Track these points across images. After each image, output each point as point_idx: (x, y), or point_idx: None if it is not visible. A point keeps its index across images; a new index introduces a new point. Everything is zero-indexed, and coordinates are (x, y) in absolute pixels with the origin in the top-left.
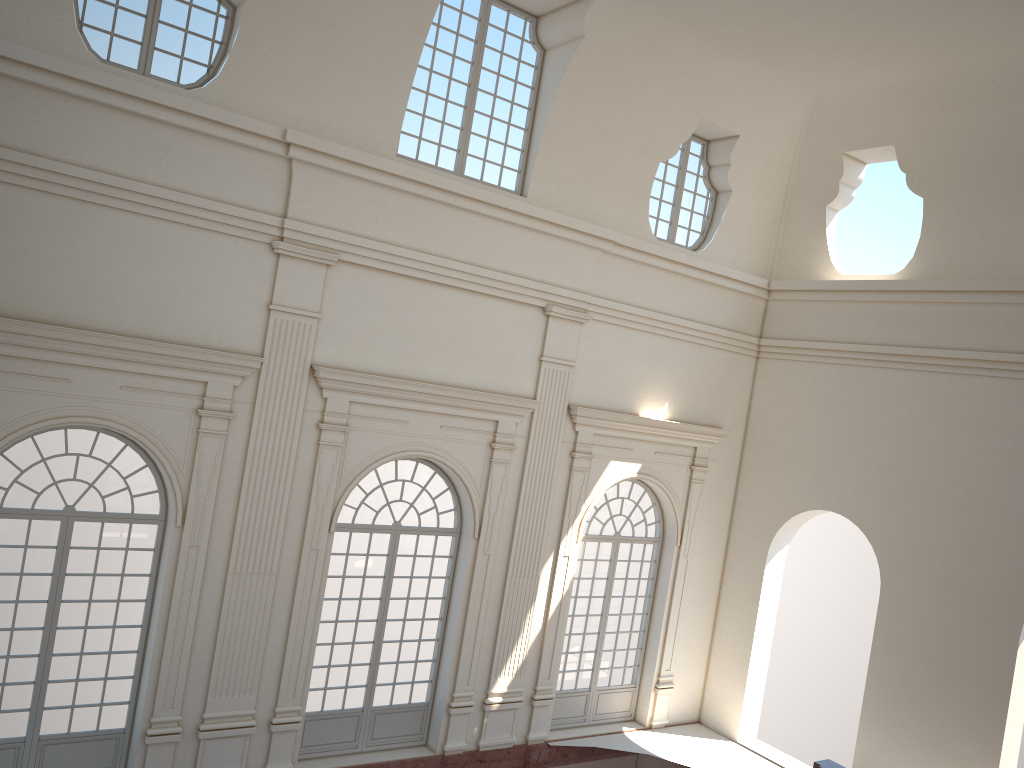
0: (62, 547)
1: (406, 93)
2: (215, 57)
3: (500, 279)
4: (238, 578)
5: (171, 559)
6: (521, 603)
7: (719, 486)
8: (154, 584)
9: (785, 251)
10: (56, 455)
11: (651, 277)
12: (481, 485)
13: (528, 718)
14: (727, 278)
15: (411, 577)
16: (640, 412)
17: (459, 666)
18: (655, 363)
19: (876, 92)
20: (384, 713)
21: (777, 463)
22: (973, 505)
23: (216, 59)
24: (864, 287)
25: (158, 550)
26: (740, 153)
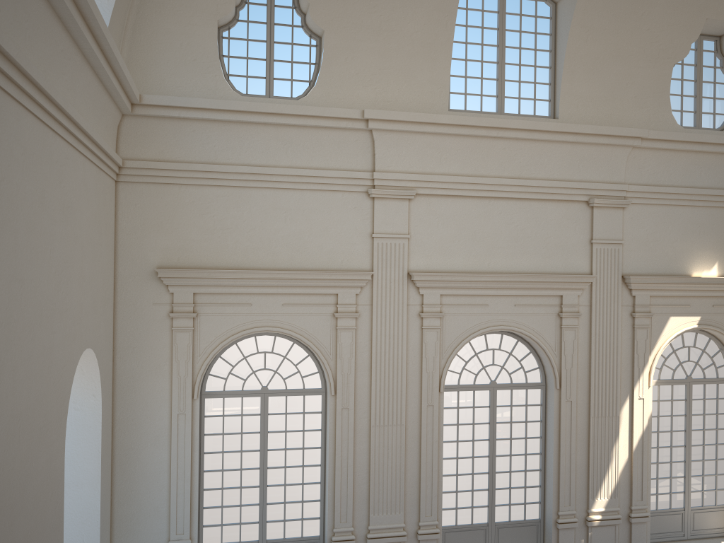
0: (263, 414)
1: (448, 63)
2: (312, 74)
3: (545, 185)
4: (378, 429)
5: (331, 418)
6: (606, 439)
7: None
8: (324, 436)
9: None
10: (251, 354)
11: (682, 160)
12: (556, 347)
13: (628, 532)
14: None
15: (510, 422)
16: (691, 273)
17: (559, 490)
18: (699, 230)
19: None
20: (505, 527)
21: None
22: None
23: (313, 75)
24: None
25: (323, 412)
26: None
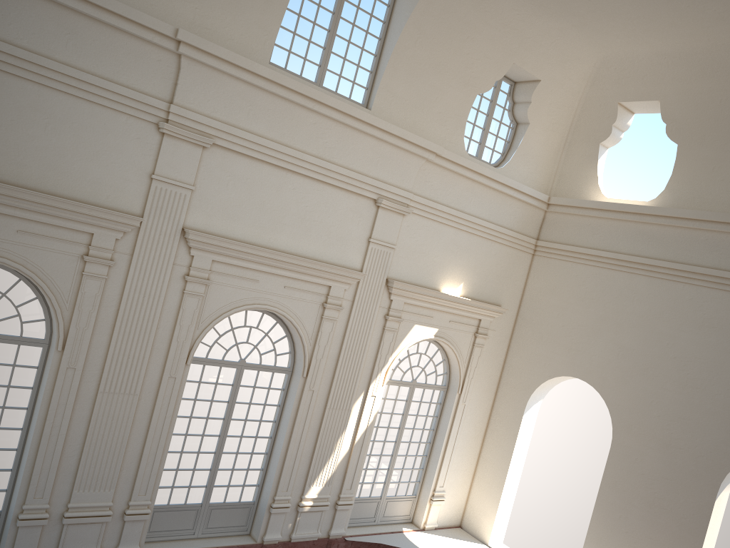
0: None
1: (282, 12)
2: None
3: (343, 173)
4: (107, 396)
5: (51, 377)
6: (335, 430)
7: (494, 350)
8: (35, 396)
9: (563, 175)
10: None
11: (461, 184)
12: (312, 336)
13: (331, 518)
14: (518, 191)
15: (250, 403)
16: (441, 289)
17: (281, 476)
18: (457, 252)
19: (652, 57)
20: (218, 508)
21: (540, 337)
22: (691, 386)
23: None
24: (624, 209)
25: (41, 368)
26: (539, 94)
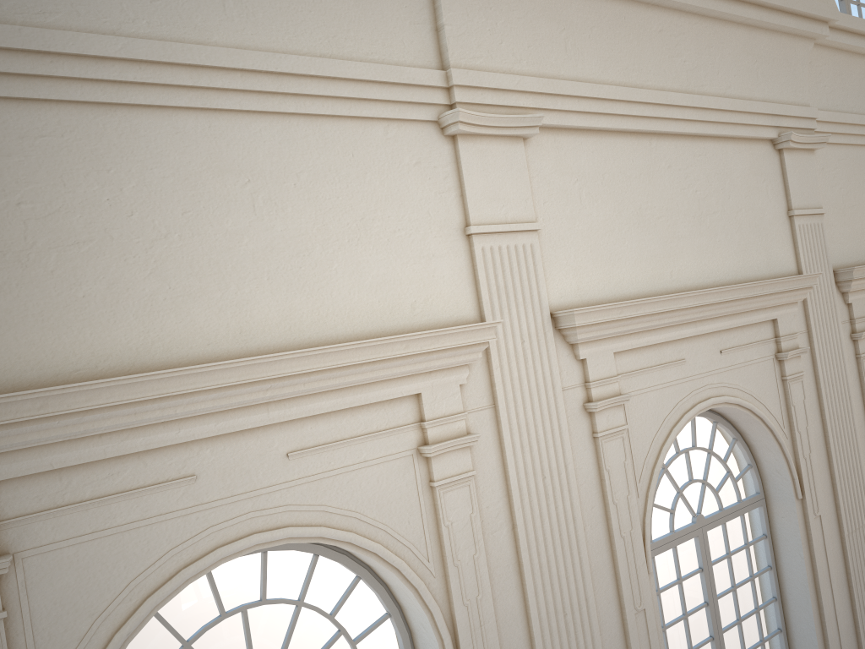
0: None
1: None
2: None
3: (727, 108)
4: None
5: None
6: None
7: None
8: None
9: None
10: (206, 626)
11: (856, 70)
12: (783, 420)
13: None
14: None
15: (734, 588)
16: None
17: None
18: None
19: None
20: None
21: None
22: None
23: None
24: None
25: None
26: None
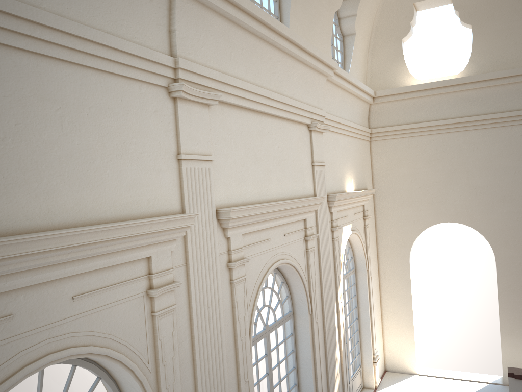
0: None
1: None
2: None
3: (294, 105)
4: None
5: None
6: (332, 347)
7: (371, 225)
8: None
9: (374, 72)
10: None
11: (338, 95)
12: (306, 272)
13: None
14: (363, 91)
15: (279, 364)
16: (346, 189)
17: None
18: (346, 154)
19: None
20: None
21: (402, 202)
22: None
23: None
24: (447, 84)
25: None
26: (361, 7)
